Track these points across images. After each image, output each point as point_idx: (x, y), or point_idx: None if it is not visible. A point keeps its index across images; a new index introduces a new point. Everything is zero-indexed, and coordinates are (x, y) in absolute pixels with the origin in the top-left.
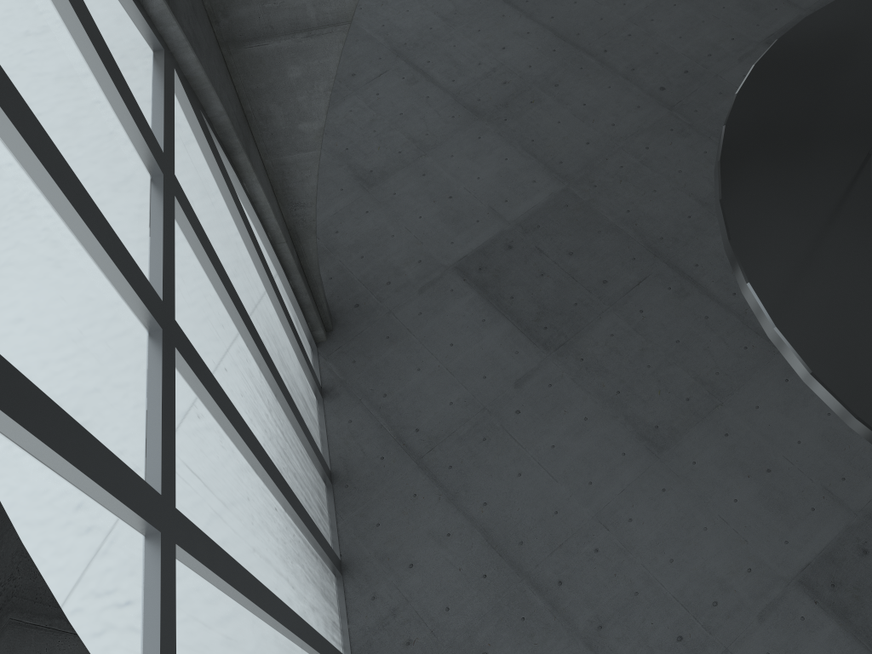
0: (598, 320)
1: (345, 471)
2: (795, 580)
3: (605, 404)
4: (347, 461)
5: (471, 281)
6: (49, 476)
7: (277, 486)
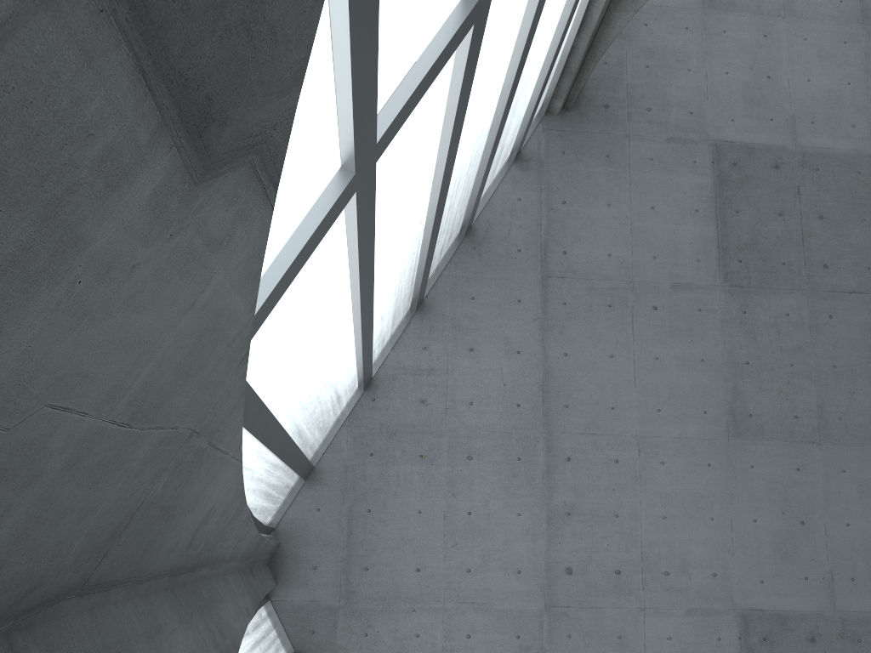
0: (788, 293)
1: (482, 235)
2: (741, 611)
3: (728, 364)
4: (490, 230)
5: (717, 168)
6: (327, 59)
7: (436, 206)
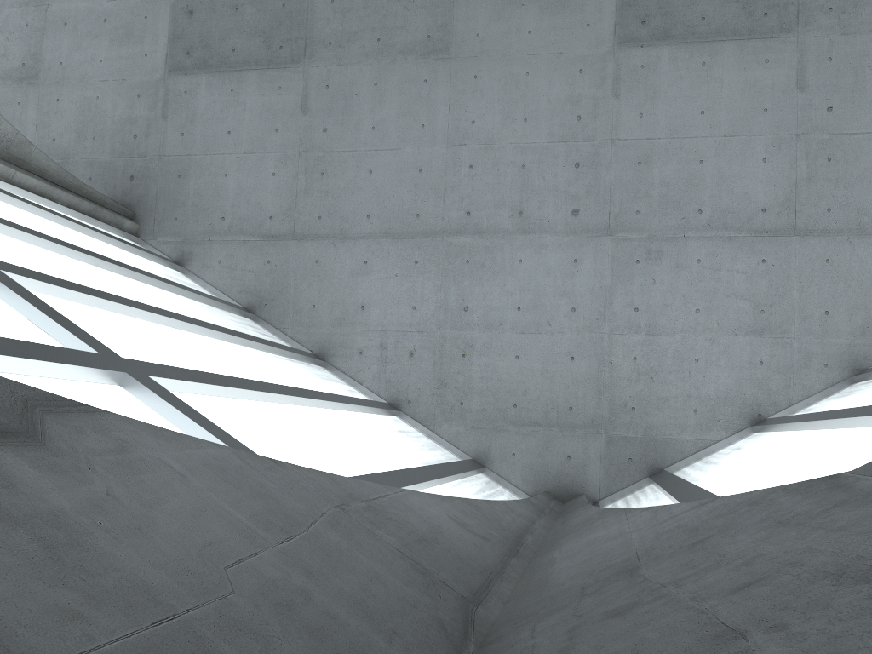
0: (312, 0)
1: (254, 297)
2: (616, 45)
3: (379, 59)
4: (249, 289)
5: (192, 70)
6: None
7: (202, 327)
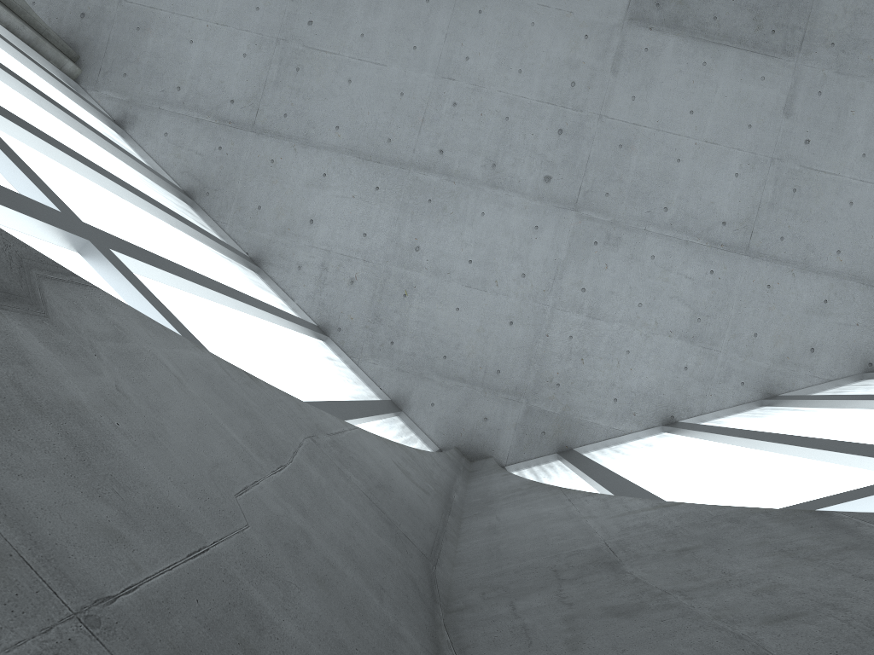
0: None
1: (196, 182)
2: (626, 20)
3: None
4: (192, 172)
5: None
6: None
7: (150, 203)
